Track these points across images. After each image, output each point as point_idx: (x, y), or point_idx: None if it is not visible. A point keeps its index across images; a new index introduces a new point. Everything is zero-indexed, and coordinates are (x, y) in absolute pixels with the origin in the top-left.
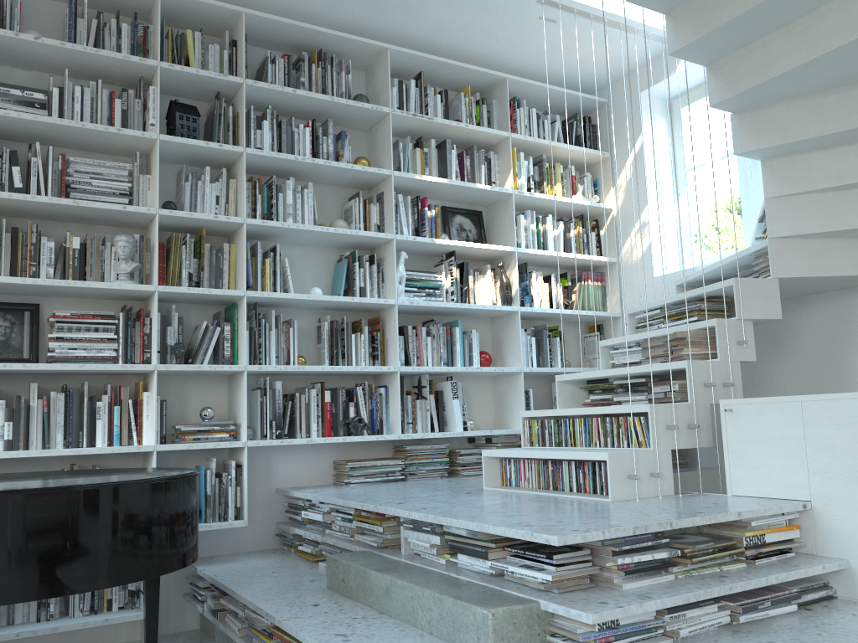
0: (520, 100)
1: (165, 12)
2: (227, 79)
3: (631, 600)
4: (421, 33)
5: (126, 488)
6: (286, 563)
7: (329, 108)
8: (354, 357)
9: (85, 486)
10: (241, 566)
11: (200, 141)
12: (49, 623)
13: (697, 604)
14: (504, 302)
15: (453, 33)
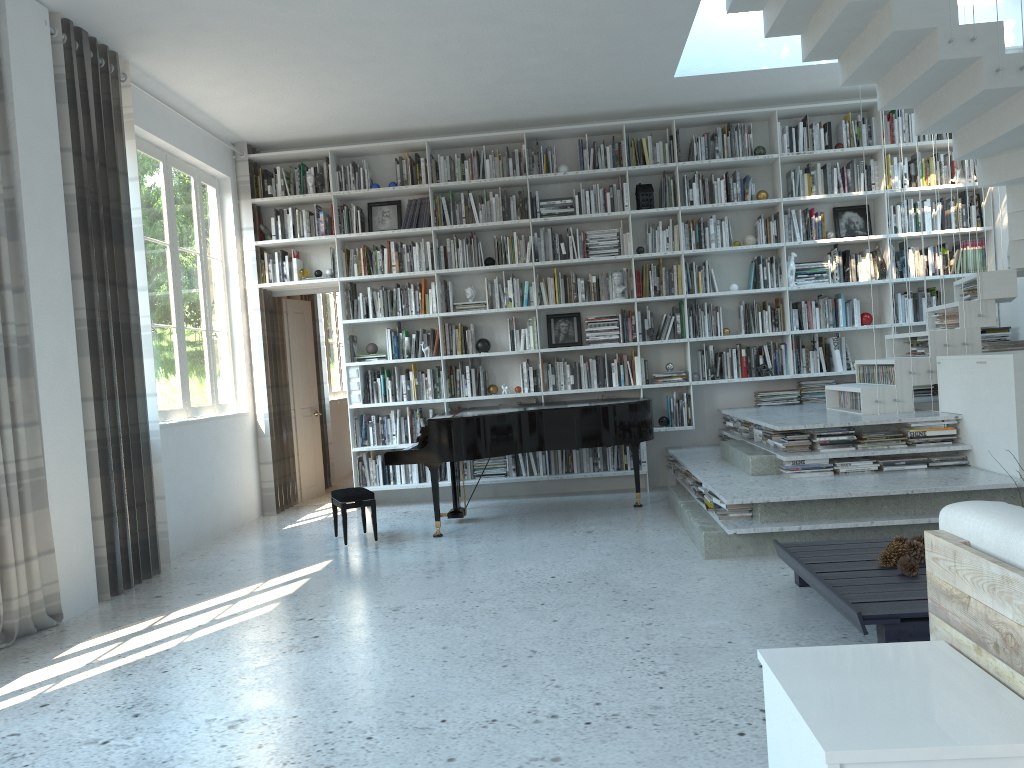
0: (900, 110)
1: (629, 129)
2: (666, 166)
3: (812, 454)
4: (801, 91)
5: (614, 406)
6: (715, 449)
7: (736, 163)
8: (760, 326)
9: (598, 405)
10: (690, 450)
11: (653, 209)
12: (598, 472)
13: (857, 459)
14: (880, 276)
15: (825, 86)
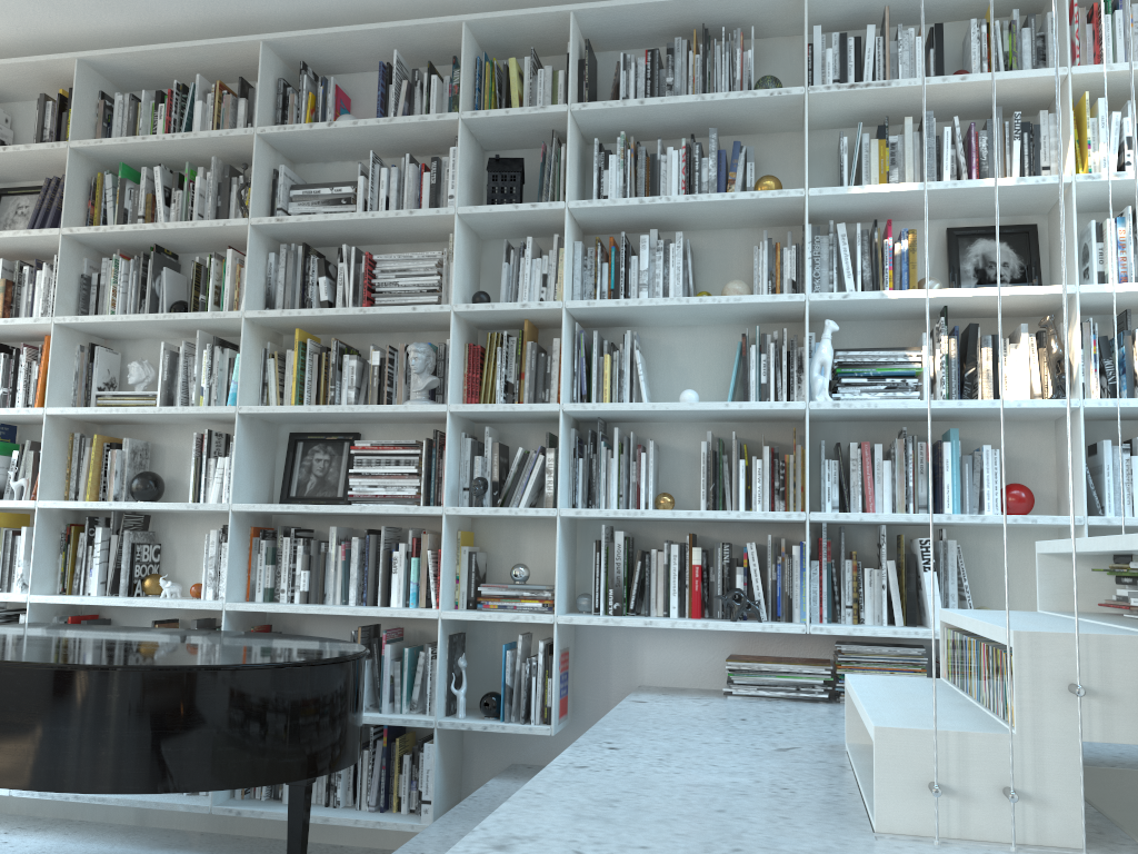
0: None
1: (492, 44)
2: (545, 112)
3: None
4: None
5: (166, 675)
6: None
7: (710, 112)
8: (743, 495)
9: (116, 668)
10: None
11: (507, 205)
12: (330, 811)
13: None
14: (1054, 392)
15: None
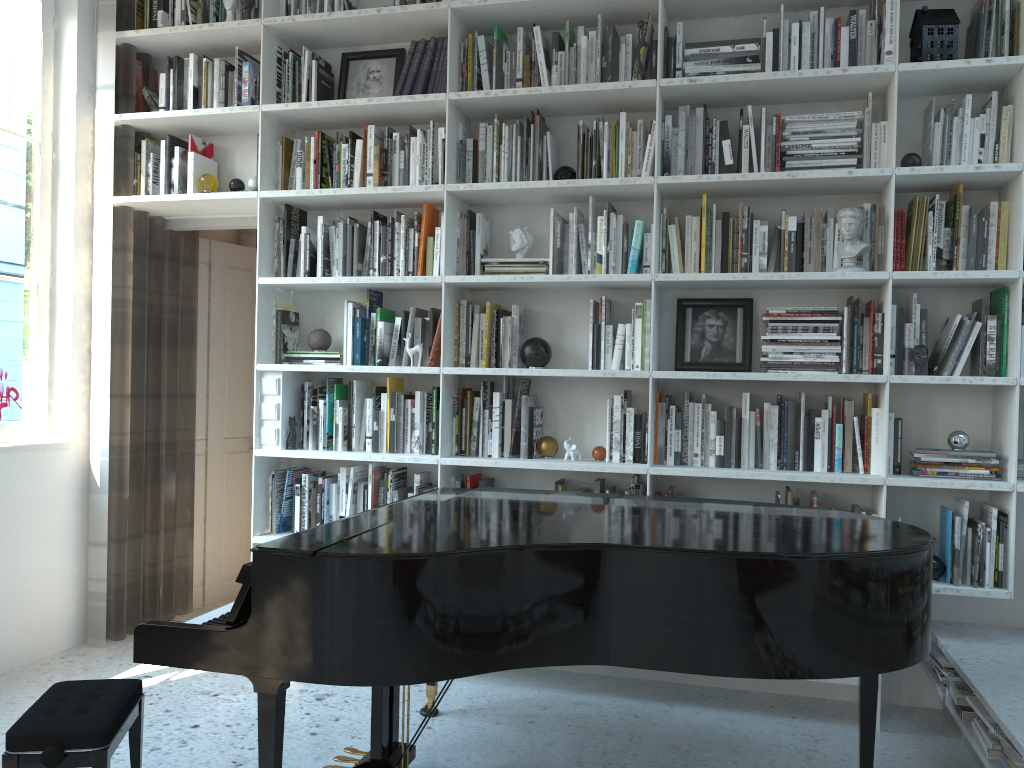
0: None
1: None
2: None
3: None
4: None
5: (829, 563)
6: None
7: None
8: None
9: (779, 555)
10: (1000, 652)
11: (957, 60)
12: None
13: None
14: None
15: None
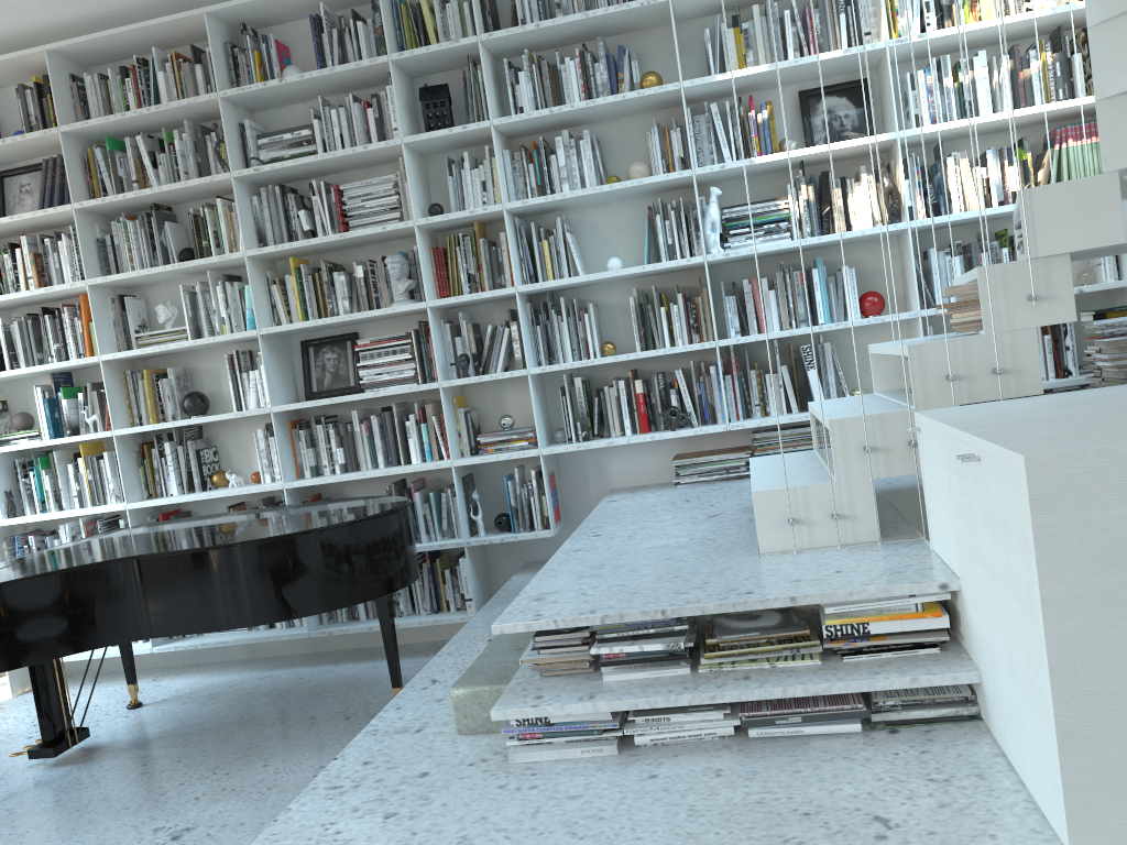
0: None
1: None
2: (459, 45)
3: (566, 699)
4: None
5: (282, 541)
6: None
7: (595, 23)
8: (667, 335)
9: (246, 542)
10: None
11: (443, 130)
12: (398, 619)
13: (683, 708)
14: (889, 218)
15: None
